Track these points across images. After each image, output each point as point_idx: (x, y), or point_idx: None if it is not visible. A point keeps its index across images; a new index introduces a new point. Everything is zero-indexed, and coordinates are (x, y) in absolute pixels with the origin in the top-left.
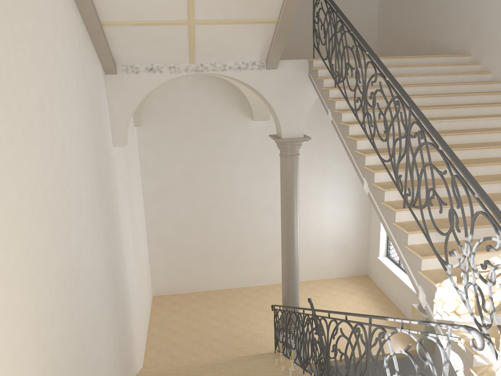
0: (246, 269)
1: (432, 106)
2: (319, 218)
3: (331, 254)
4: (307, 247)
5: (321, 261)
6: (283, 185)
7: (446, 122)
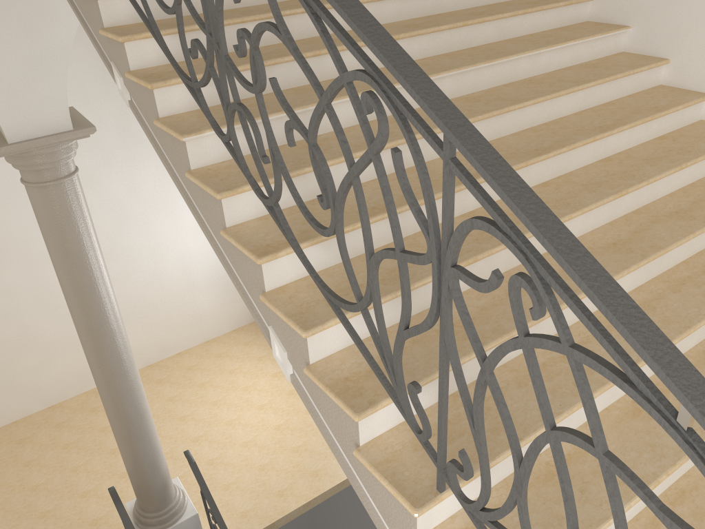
0: (50, 372)
1: (407, 31)
2: (175, 239)
3: (213, 296)
4: (164, 297)
5: (196, 312)
6: (55, 256)
7: (452, 76)
